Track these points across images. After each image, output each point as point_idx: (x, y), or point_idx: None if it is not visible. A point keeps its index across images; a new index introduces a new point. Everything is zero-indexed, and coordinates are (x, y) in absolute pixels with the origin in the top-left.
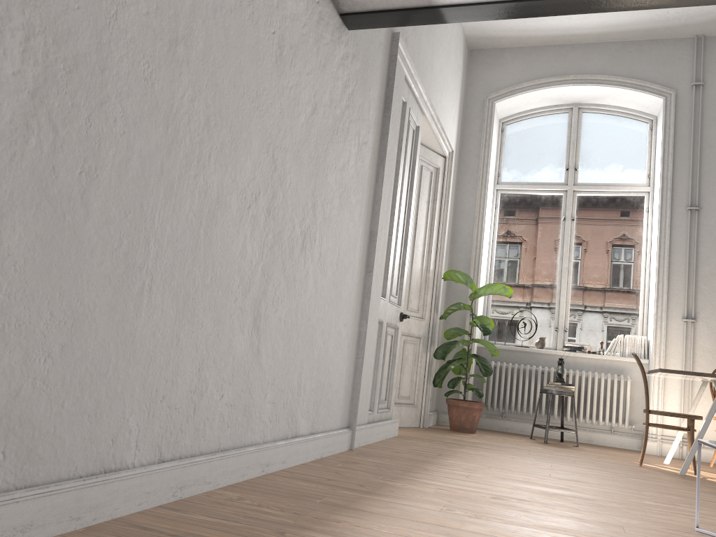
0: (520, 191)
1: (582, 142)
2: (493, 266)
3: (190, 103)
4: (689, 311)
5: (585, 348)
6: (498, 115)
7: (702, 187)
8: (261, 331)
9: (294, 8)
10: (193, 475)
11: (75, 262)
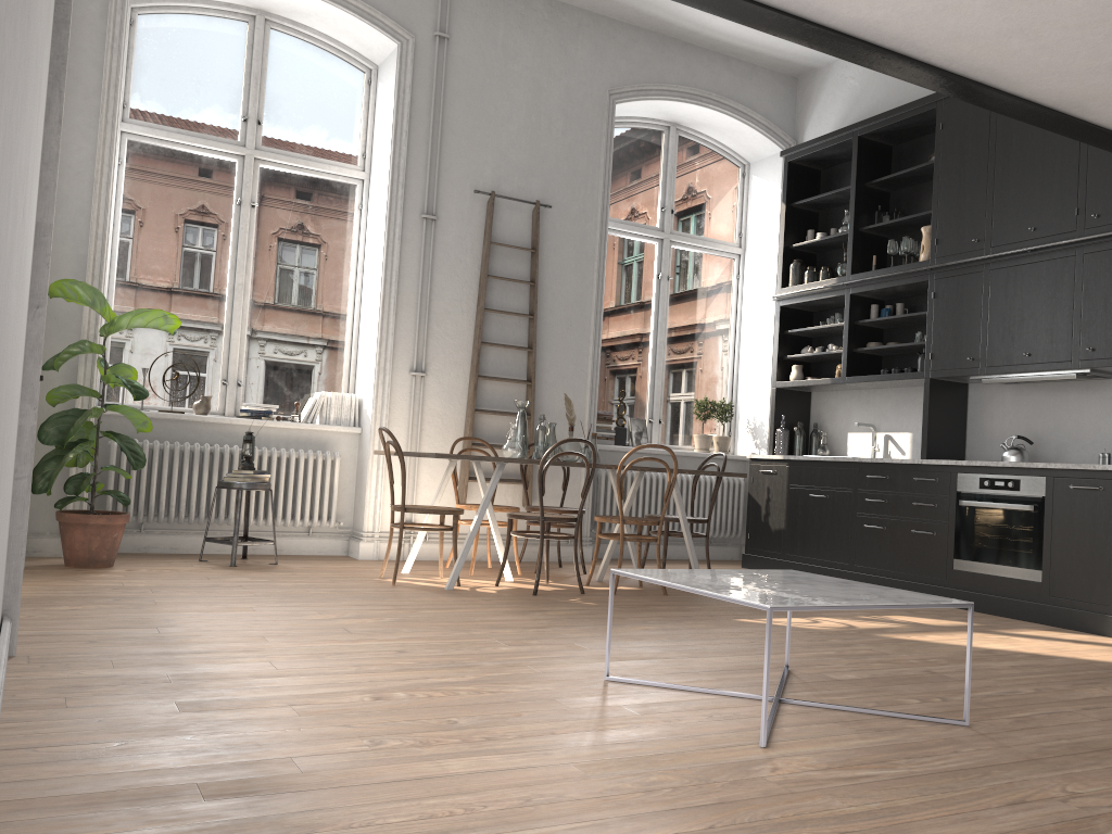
0: (165, 142)
1: (269, 80)
2: (115, 270)
3: None
4: (418, 361)
5: (273, 413)
6: None
7: (440, 189)
8: (1, 478)
9: None
10: None
11: None
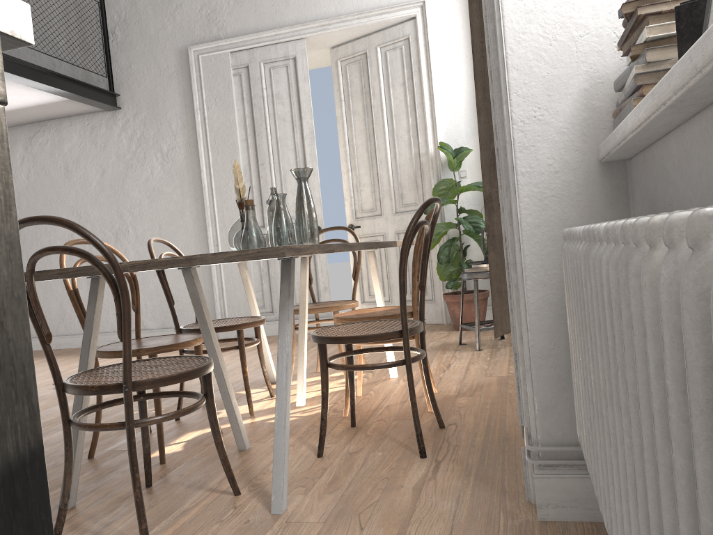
0: None
1: None
2: None
3: None
4: None
5: None
6: None
7: None
8: None
9: (70, 145)
10: (64, 341)
11: None
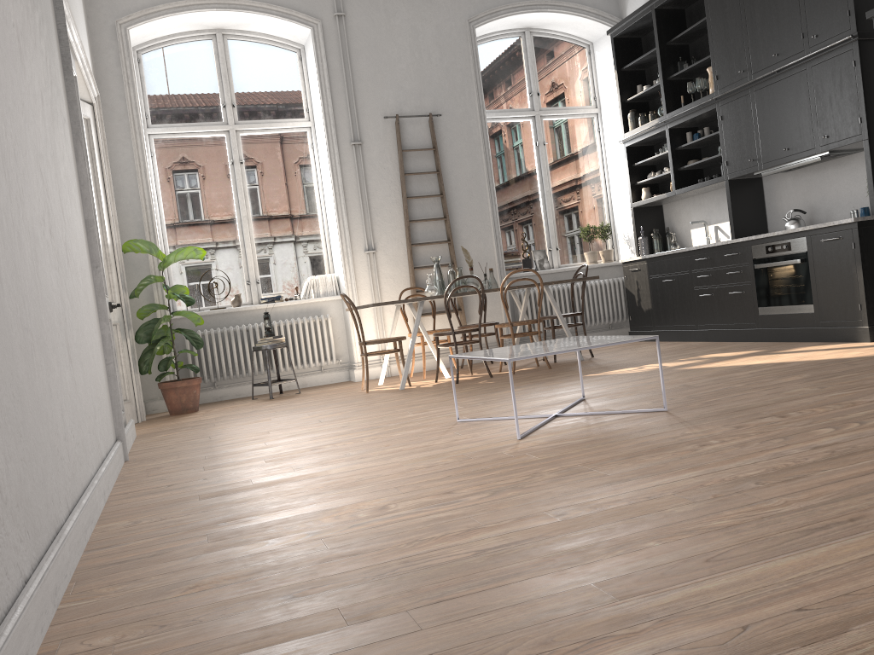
0: (177, 134)
1: (234, 75)
2: (164, 225)
3: (6, 139)
4: (369, 243)
5: (282, 296)
6: (132, 42)
7: (360, 122)
8: (72, 361)
9: None
10: (87, 518)
11: (9, 340)
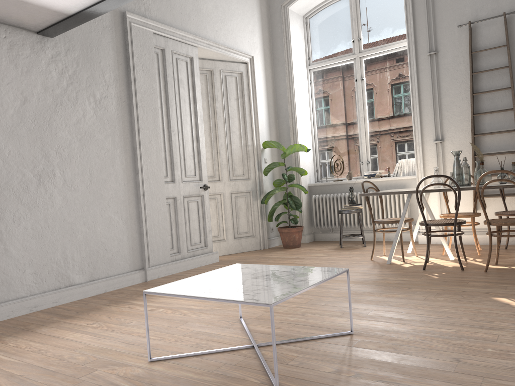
0: (325, 66)
1: (361, 18)
2: (315, 126)
3: None
4: (438, 134)
5: (379, 174)
6: (299, 13)
7: (438, 34)
8: (6, 239)
9: None
10: None
11: None
